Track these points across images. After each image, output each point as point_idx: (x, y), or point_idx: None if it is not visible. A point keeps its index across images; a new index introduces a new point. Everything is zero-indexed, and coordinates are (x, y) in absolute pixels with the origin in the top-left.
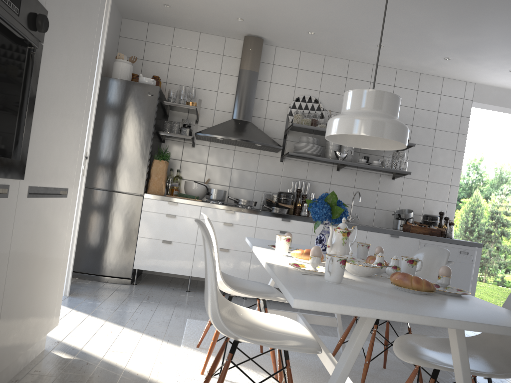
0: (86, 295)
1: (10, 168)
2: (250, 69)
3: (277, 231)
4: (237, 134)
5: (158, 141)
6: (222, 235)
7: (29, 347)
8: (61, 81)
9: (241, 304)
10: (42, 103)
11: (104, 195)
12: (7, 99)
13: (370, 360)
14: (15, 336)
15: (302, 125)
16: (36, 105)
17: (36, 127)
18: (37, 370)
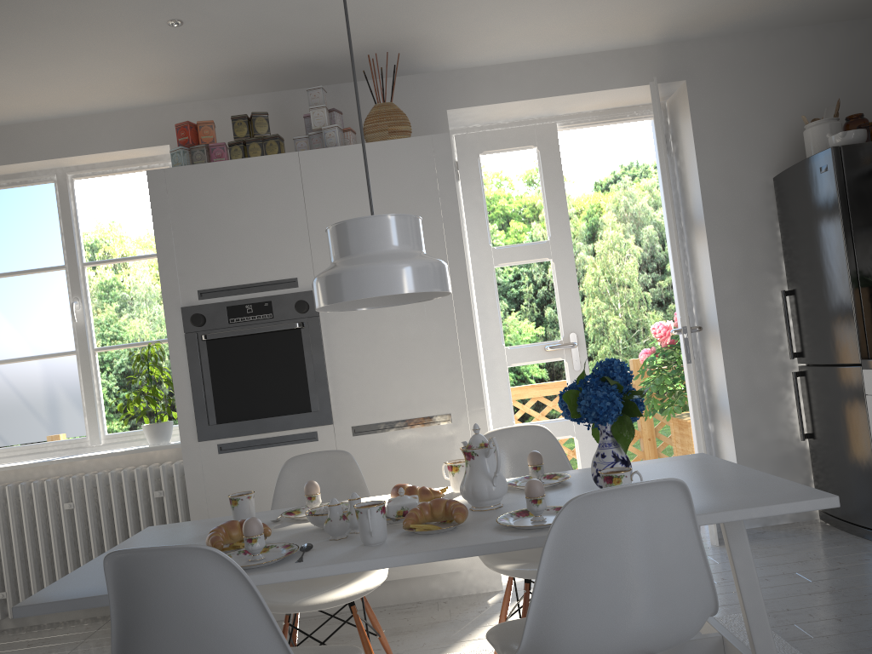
0: None
1: (306, 419)
2: None
3: None
4: None
5: None
6: None
7: (427, 574)
8: (377, 323)
9: None
10: (346, 356)
11: (817, 375)
12: (287, 373)
13: None
14: None
15: None
16: (335, 362)
17: (344, 377)
18: (446, 602)
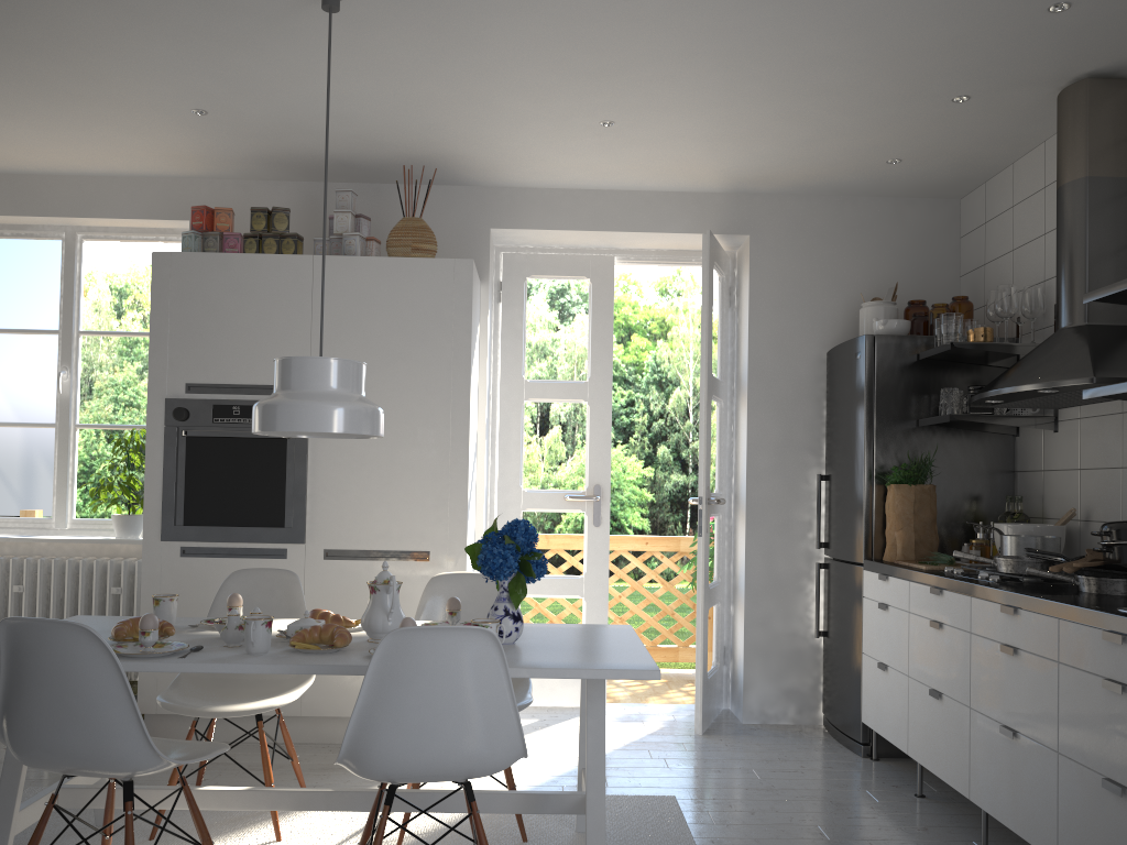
0: (722, 741)
1: (277, 535)
2: (1063, 181)
3: (999, 645)
4: (998, 381)
5: (964, 438)
6: (933, 654)
7: None
8: (367, 445)
9: (899, 842)
10: (330, 474)
11: (833, 570)
12: (265, 484)
13: (360, 842)
14: (339, 691)
15: (1099, 292)
16: (317, 479)
17: (324, 496)
18: None
